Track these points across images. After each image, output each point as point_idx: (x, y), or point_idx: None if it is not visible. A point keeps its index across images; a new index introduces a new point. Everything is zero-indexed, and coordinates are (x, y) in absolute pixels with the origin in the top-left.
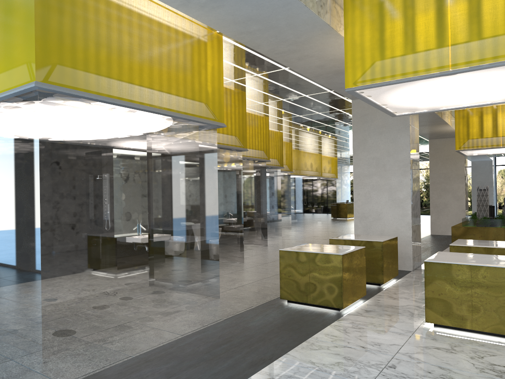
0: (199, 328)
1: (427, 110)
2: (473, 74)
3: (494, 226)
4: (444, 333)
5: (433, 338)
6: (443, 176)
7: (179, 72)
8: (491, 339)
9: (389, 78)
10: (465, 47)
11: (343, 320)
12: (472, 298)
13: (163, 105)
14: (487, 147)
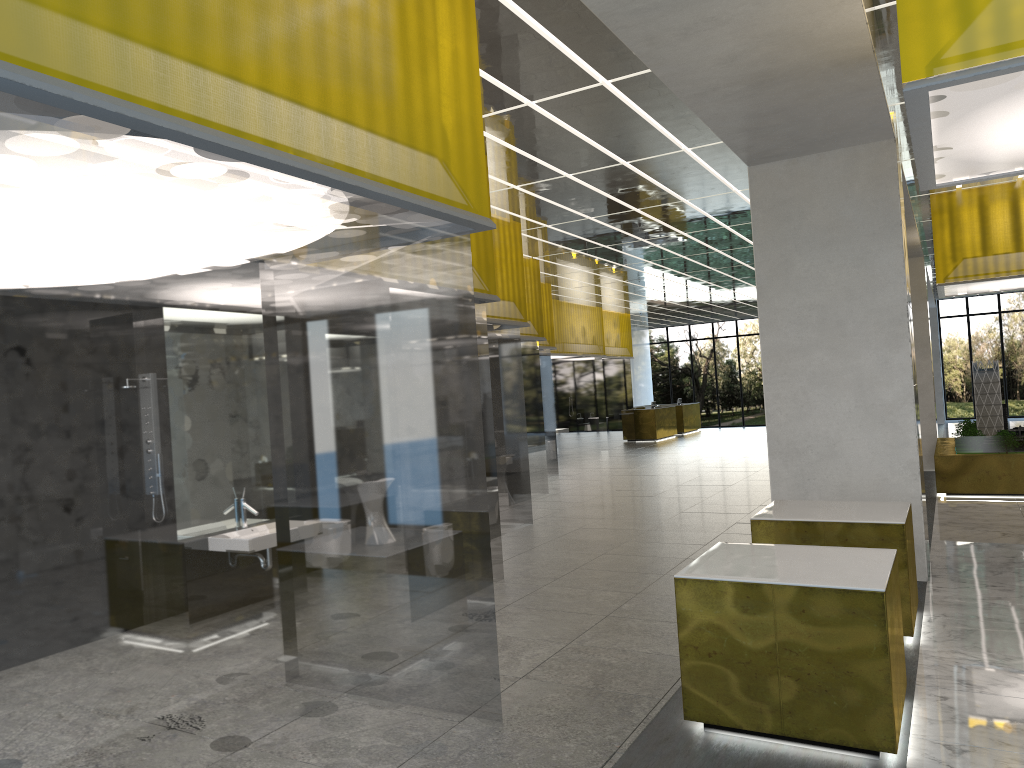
0: None
1: None
2: None
3: None
4: None
5: None
6: None
7: (372, 56)
8: None
9: None
10: None
11: None
12: None
13: (335, 155)
14: (1009, 274)
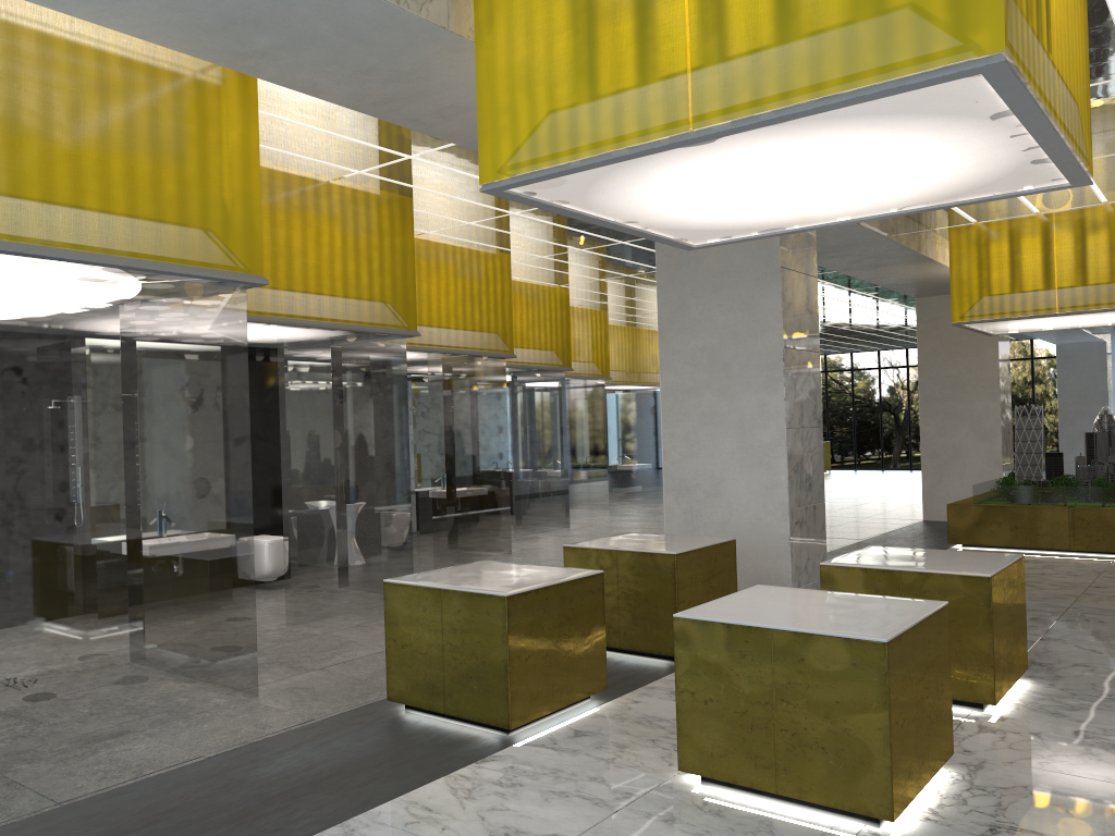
0: (122, 783)
1: (757, 232)
2: (760, 139)
3: (1047, 503)
4: (710, 802)
5: (671, 816)
6: (950, 383)
7: (112, 155)
8: (818, 820)
9: (566, 157)
10: (721, 69)
11: (494, 761)
12: (776, 714)
13: (59, 238)
14: (1025, 314)
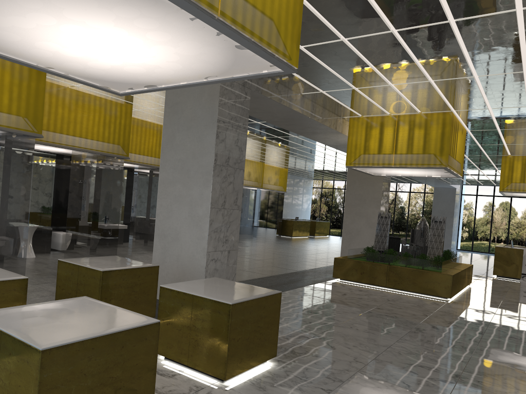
0: None
1: (143, 87)
2: None
3: (380, 262)
4: None
5: None
6: (359, 198)
7: None
8: None
9: None
10: None
11: None
12: None
13: None
14: (378, 165)
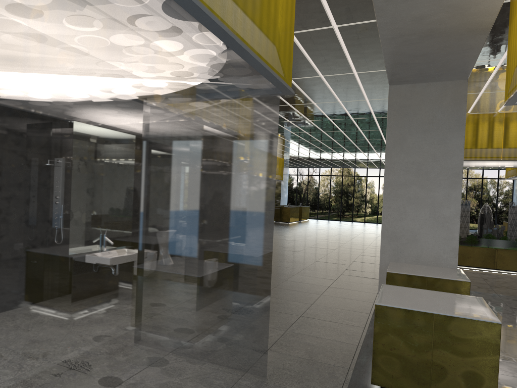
0: None
1: None
2: None
3: (483, 246)
4: None
5: None
6: None
7: None
8: None
9: None
10: None
11: None
12: None
13: (237, 28)
14: (486, 158)
